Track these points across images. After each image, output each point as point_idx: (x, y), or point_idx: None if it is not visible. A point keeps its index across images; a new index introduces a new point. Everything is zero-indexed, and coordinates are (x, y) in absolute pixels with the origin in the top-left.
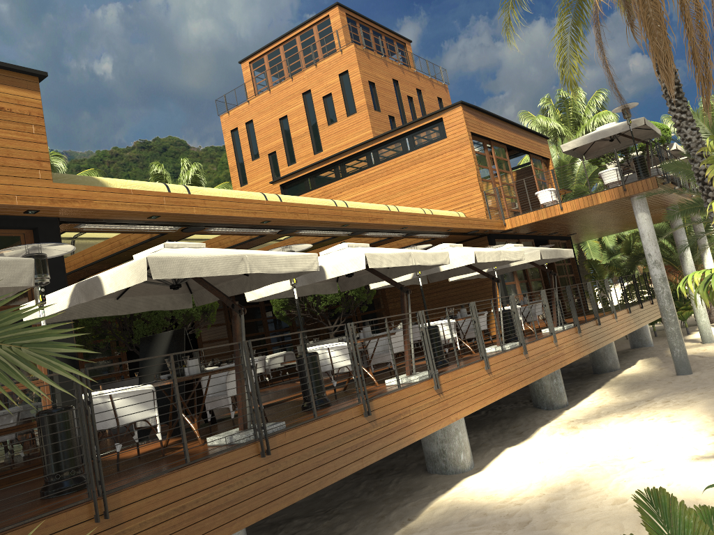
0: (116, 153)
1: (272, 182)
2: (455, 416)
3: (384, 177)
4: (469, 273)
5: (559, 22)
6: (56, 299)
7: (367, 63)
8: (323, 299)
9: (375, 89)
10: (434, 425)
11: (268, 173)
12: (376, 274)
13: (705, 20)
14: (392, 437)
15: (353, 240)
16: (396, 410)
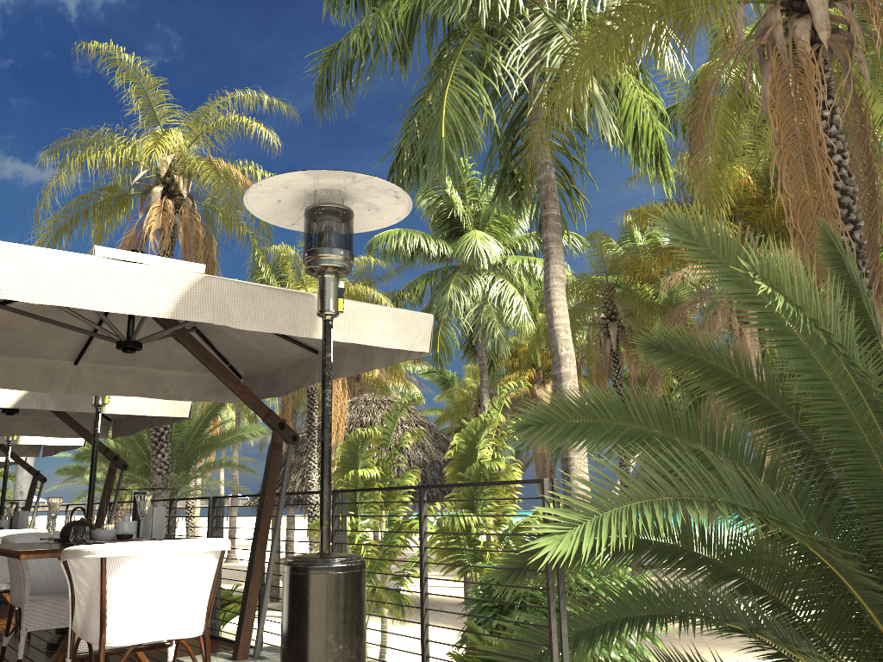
0: None
1: None
2: None
3: None
4: None
5: (50, 221)
6: None
7: None
8: None
9: None
10: None
11: None
12: (4, 450)
13: None
14: None
15: None
16: None
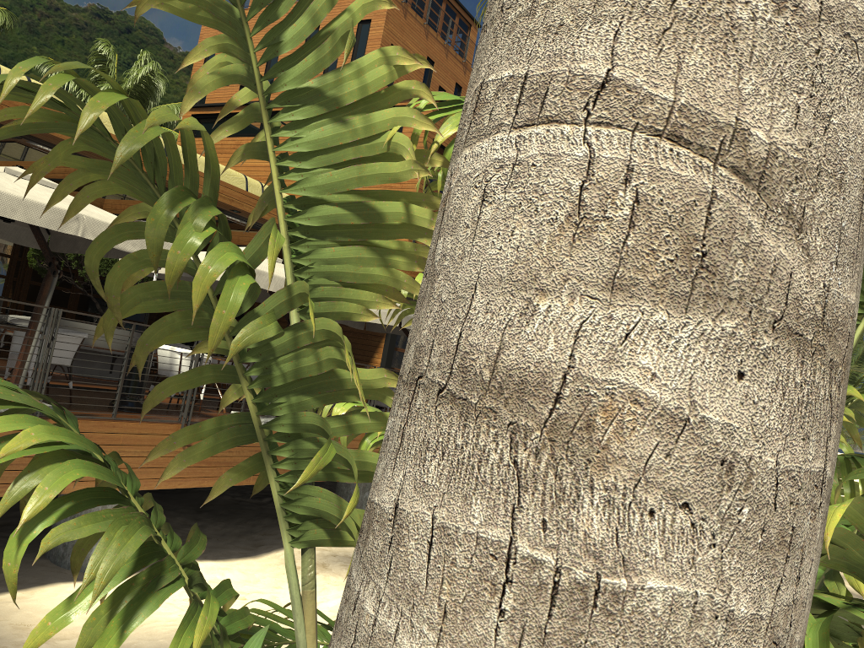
0: (57, 7)
1: None
2: None
3: None
4: None
5: None
6: None
7: (400, 23)
8: None
9: None
10: None
11: None
12: (34, 232)
13: None
14: None
15: None
16: None
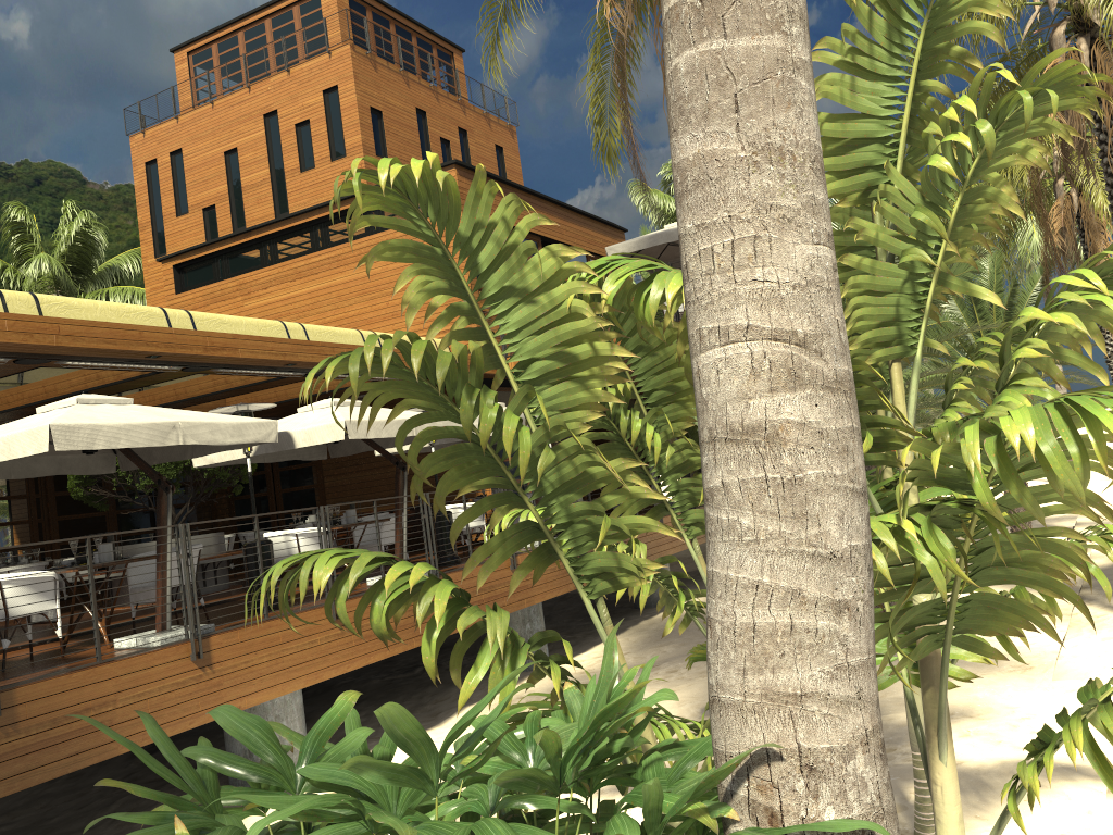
0: None
1: (161, 260)
2: (237, 703)
3: (333, 271)
4: (389, 448)
5: (594, 53)
6: None
7: (372, 78)
8: (144, 474)
9: (382, 122)
10: (176, 722)
11: (200, 239)
12: (127, 454)
13: None
14: (58, 751)
15: (229, 375)
16: (79, 702)
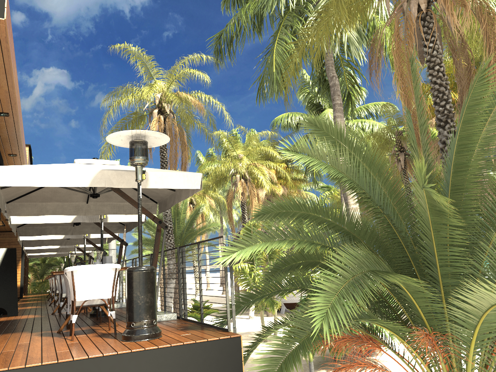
0: None
1: None
2: None
3: None
4: (58, 252)
5: (110, 132)
6: (58, 215)
7: None
8: None
9: None
10: None
11: None
12: (88, 241)
13: (187, 167)
14: None
15: None
16: None
